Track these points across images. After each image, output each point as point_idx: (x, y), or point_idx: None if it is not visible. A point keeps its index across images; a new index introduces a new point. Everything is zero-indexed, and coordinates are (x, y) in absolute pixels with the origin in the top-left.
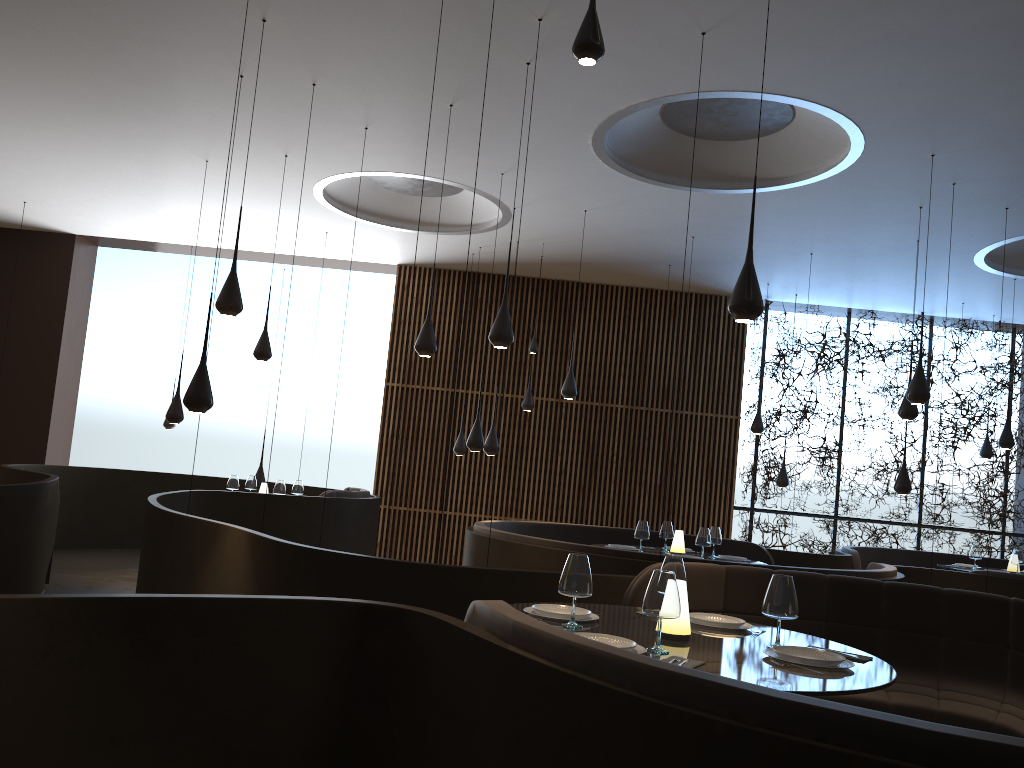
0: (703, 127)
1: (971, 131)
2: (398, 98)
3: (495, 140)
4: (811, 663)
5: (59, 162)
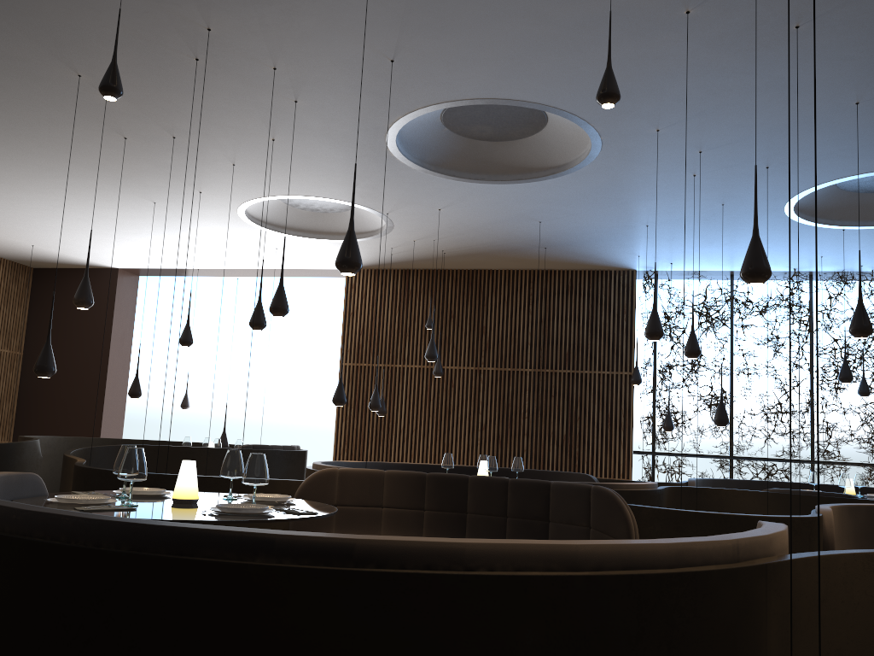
0: (485, 132)
1: (667, 106)
2: (235, 139)
3: (326, 162)
4: (227, 510)
5: (67, 215)
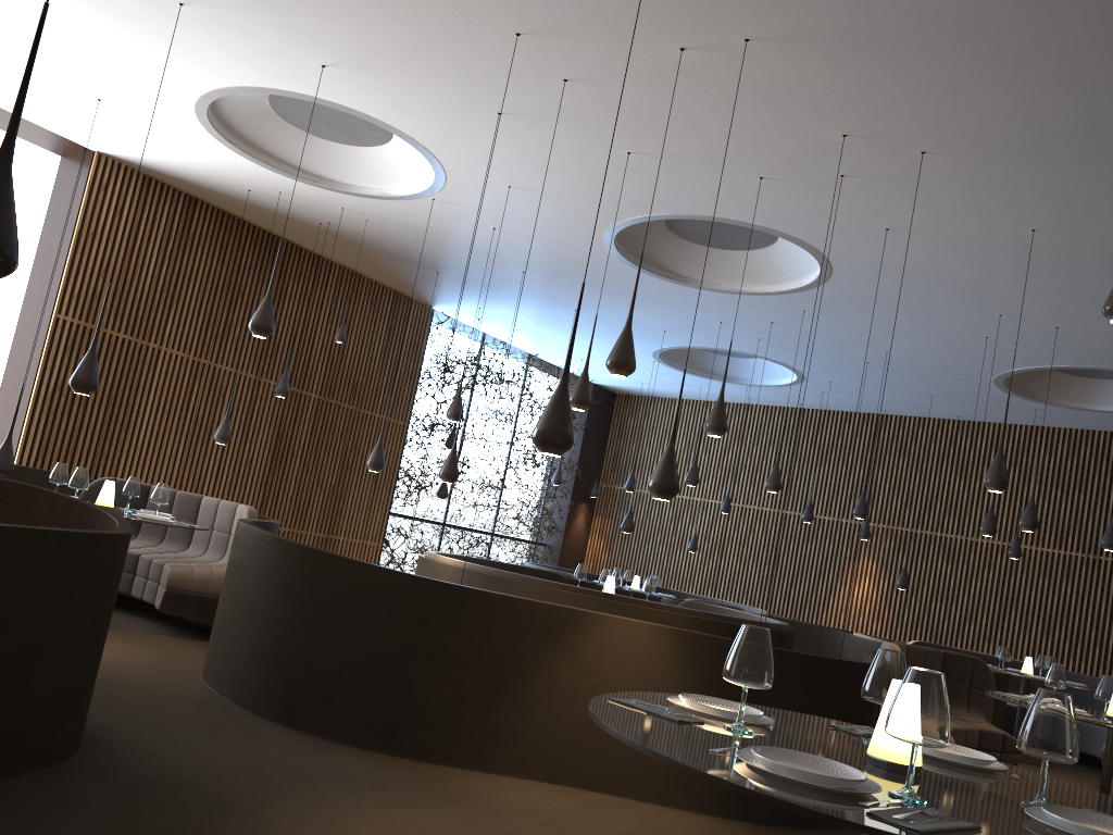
0: (689, 226)
1: (850, 312)
2: (603, 126)
3: (583, 177)
4: None
5: None
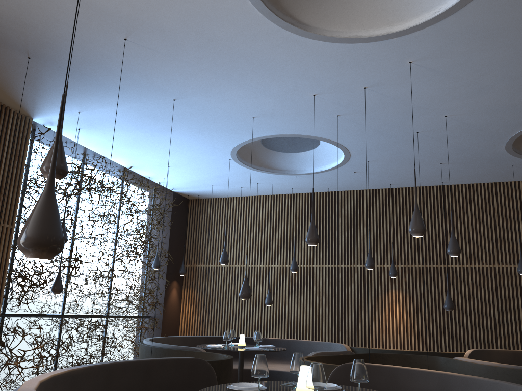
0: None
1: (458, 57)
2: None
3: None
4: None
5: None
